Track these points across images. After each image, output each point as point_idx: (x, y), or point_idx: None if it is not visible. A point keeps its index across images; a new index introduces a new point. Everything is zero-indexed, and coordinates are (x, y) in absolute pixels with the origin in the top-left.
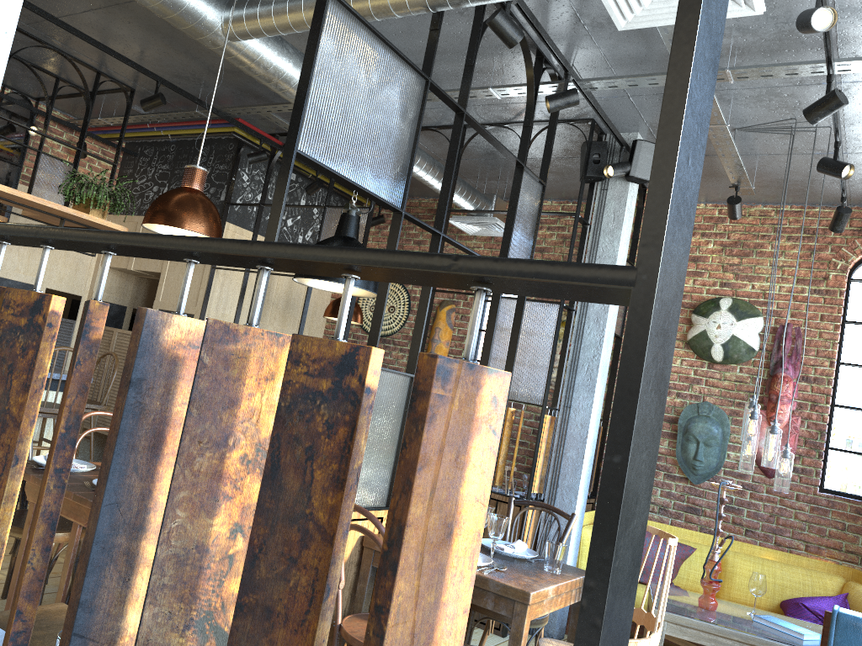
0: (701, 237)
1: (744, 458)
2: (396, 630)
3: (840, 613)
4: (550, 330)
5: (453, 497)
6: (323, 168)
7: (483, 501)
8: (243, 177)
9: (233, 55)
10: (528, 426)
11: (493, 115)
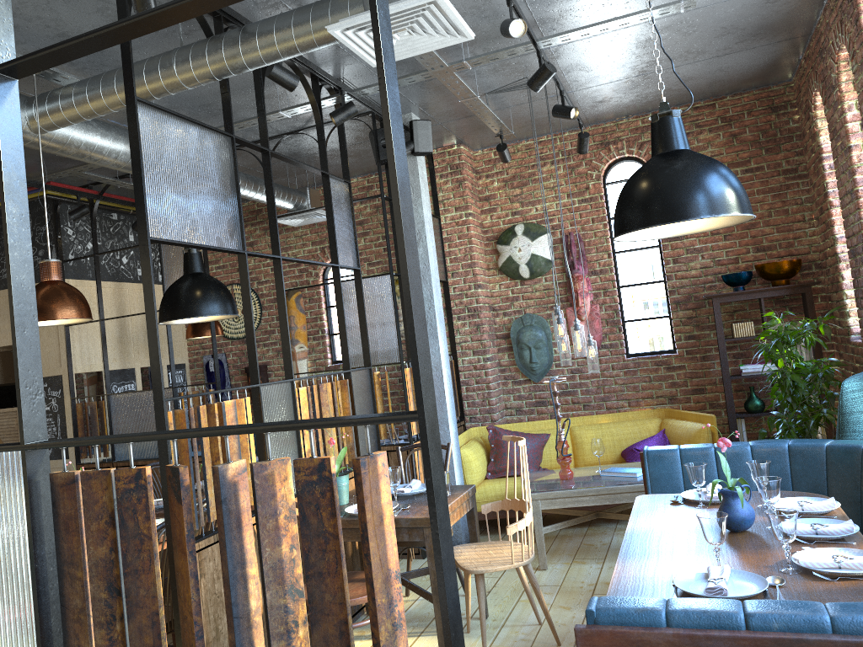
0: (486, 179)
1: (562, 354)
2: (374, 559)
3: (648, 451)
4: (388, 298)
5: (379, 506)
6: (174, 243)
7: (390, 502)
8: (68, 232)
9: (44, 144)
10: (394, 378)
11: (287, 126)
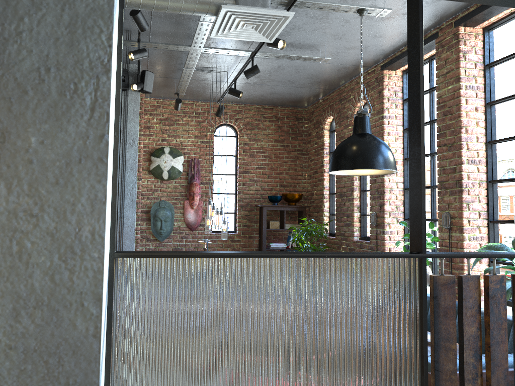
0: (150, 116)
1: (207, 227)
2: None
3: None
4: None
5: None
6: None
7: None
8: None
9: None
10: None
11: None
